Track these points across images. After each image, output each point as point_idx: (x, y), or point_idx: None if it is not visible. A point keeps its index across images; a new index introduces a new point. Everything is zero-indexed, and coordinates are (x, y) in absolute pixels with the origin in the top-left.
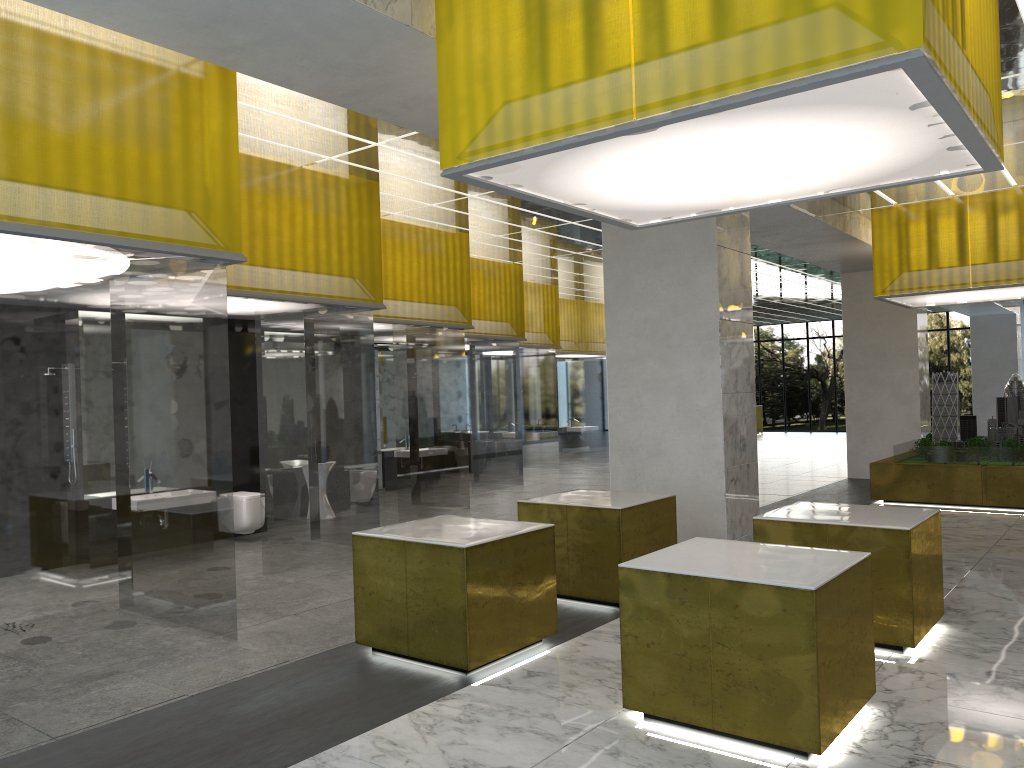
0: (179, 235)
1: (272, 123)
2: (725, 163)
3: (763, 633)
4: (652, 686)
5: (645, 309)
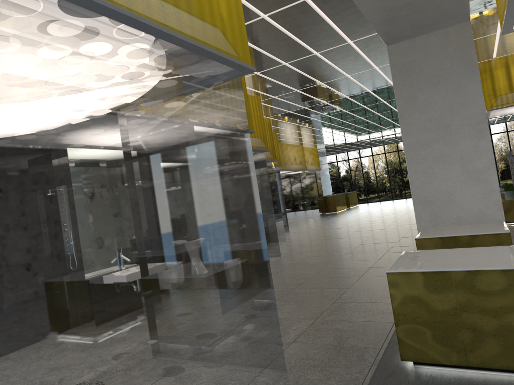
0: (221, 45)
1: None
2: None
3: None
4: None
5: (429, 113)
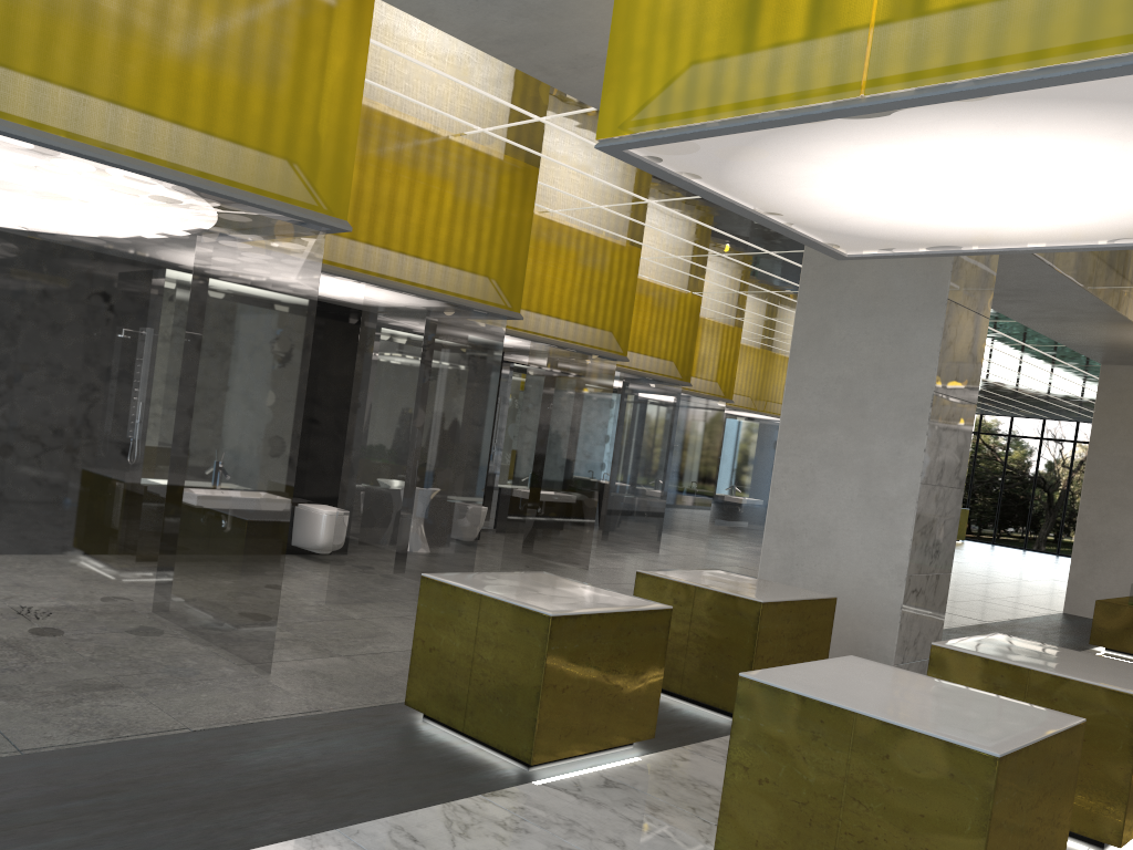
0: (273, 187)
1: (416, 76)
2: (978, 179)
3: (917, 799)
4: (756, 834)
5: (840, 366)
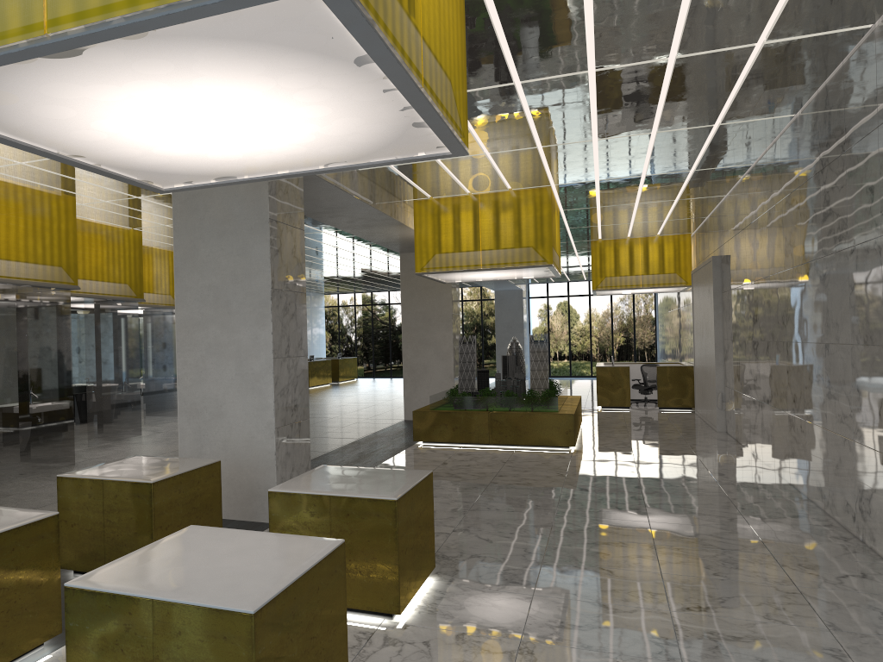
0: None
1: None
2: (201, 117)
3: None
4: None
5: (209, 276)
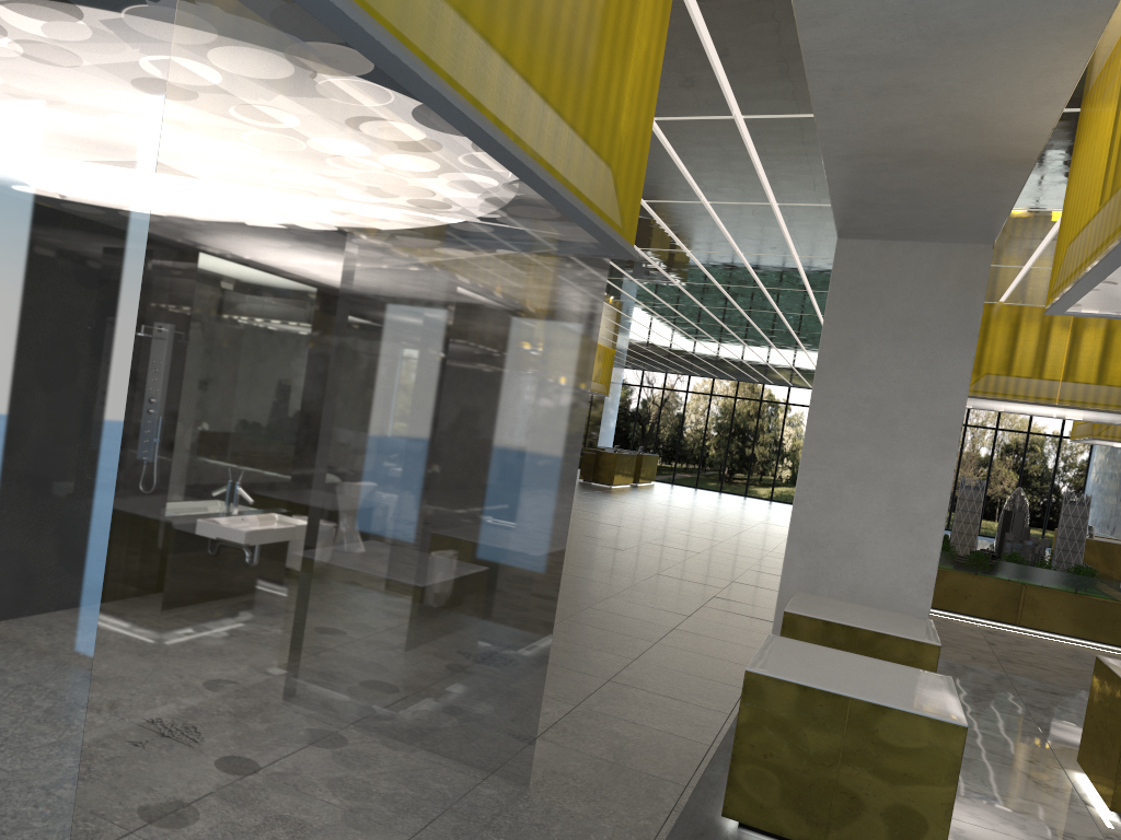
0: (607, 207)
1: None
2: None
3: None
4: None
5: (869, 386)
